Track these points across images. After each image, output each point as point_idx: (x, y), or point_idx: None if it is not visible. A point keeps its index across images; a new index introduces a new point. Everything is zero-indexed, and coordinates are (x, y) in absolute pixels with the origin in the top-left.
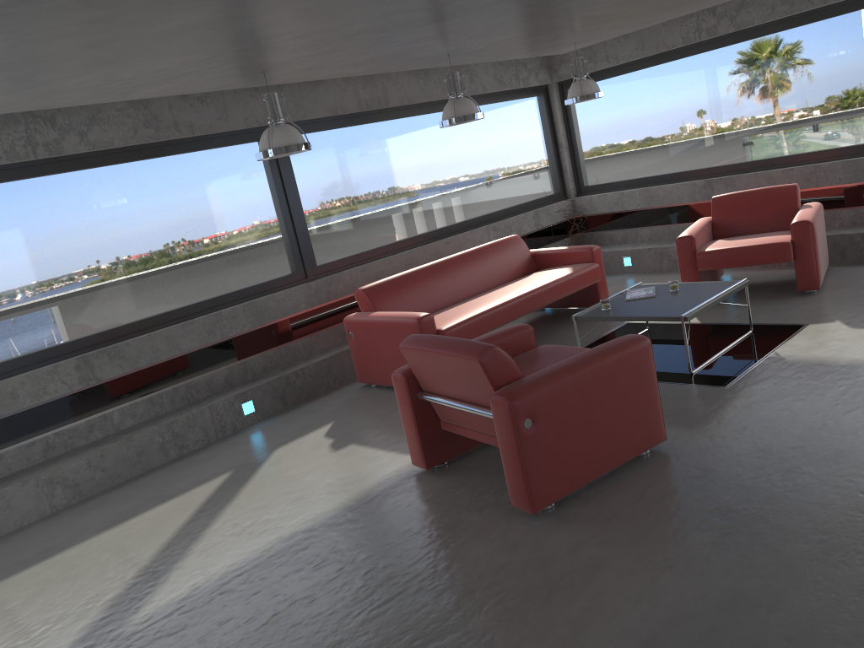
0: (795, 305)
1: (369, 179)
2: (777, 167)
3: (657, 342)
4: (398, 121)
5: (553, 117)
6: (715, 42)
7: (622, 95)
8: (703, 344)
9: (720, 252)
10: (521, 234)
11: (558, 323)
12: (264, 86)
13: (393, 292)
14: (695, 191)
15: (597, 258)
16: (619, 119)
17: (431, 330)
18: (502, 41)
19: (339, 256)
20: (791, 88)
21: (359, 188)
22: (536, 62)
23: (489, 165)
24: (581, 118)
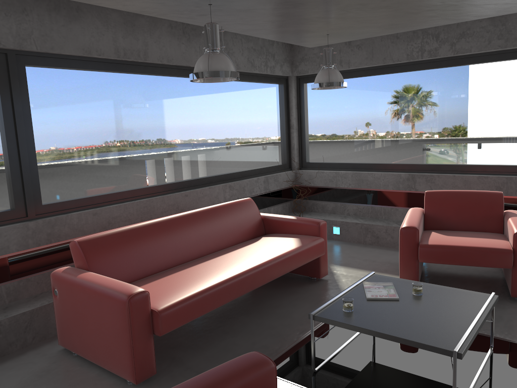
0: (516, 313)
1: (118, 125)
2: (472, 173)
3: (390, 343)
4: (156, 77)
5: (289, 103)
6: (432, 63)
7: (347, 95)
8: (444, 360)
9: (443, 248)
10: (252, 194)
11: (280, 290)
12: (5, 5)
13: (115, 248)
14: (400, 181)
15: (323, 233)
16: (342, 113)
17: (144, 310)
18: (269, 2)
19: (72, 196)
20: (493, 110)
21: (105, 132)
22: (282, 55)
23: (233, 132)
24: (311, 108)
